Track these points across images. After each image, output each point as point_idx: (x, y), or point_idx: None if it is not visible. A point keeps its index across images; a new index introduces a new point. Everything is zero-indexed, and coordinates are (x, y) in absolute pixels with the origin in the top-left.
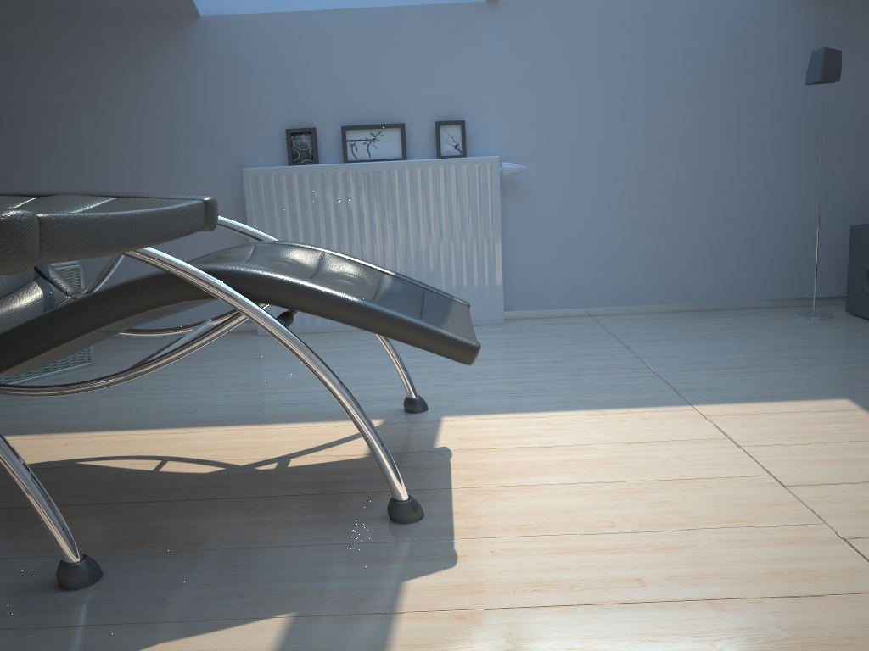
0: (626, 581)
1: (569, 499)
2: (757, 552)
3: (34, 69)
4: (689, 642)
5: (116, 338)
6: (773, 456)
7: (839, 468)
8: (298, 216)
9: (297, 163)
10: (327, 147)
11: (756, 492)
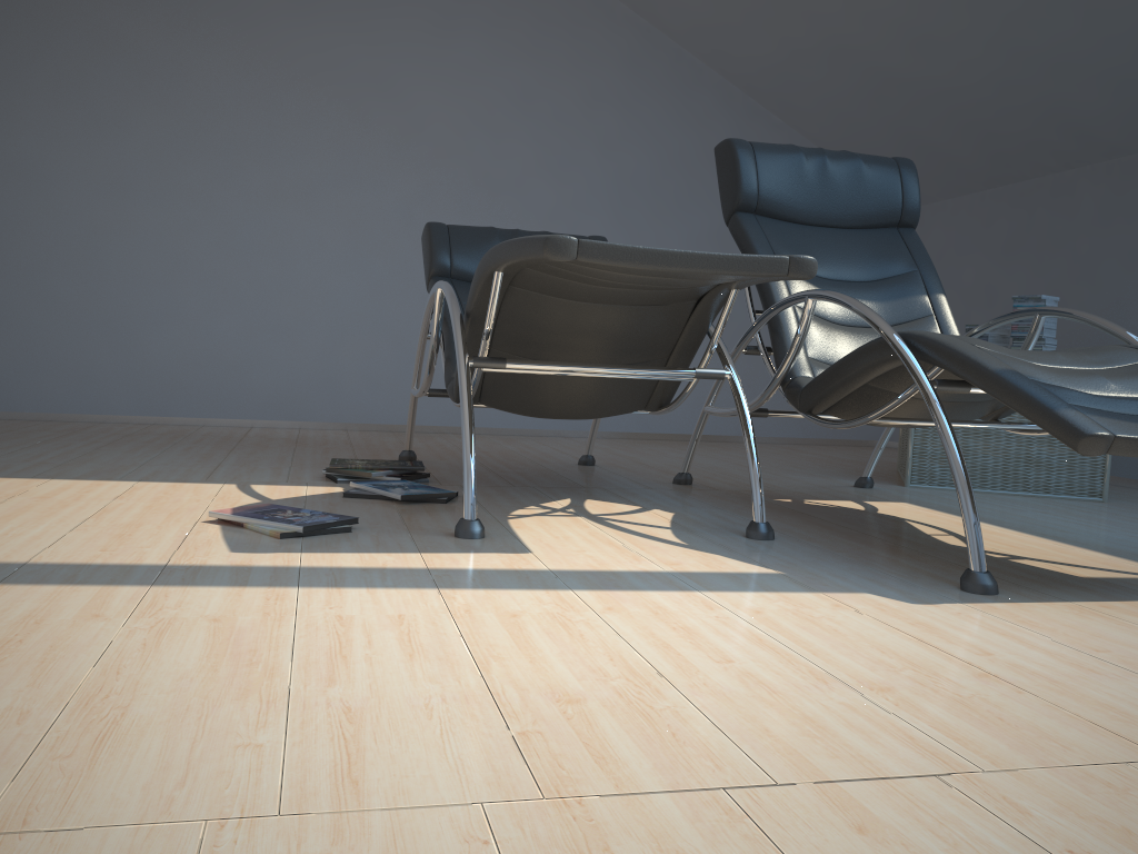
0: (977, 650)
1: (1135, 638)
2: None
3: None
4: (898, 662)
5: None
6: None
7: None
8: None
9: None
10: None
11: None
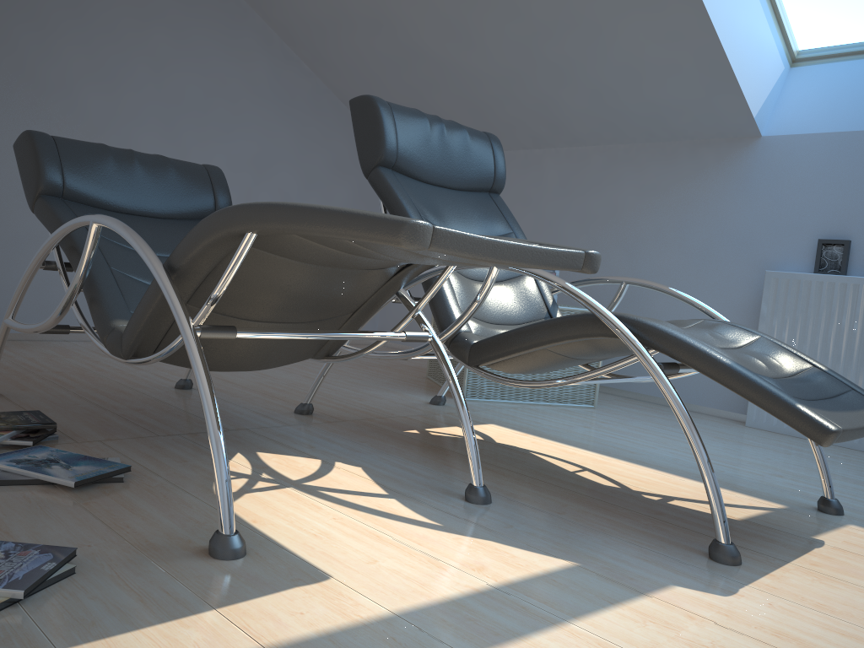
0: None
1: None
2: None
3: (621, 177)
4: None
5: (627, 398)
6: None
7: None
8: (810, 322)
9: (822, 272)
10: (860, 260)
11: None
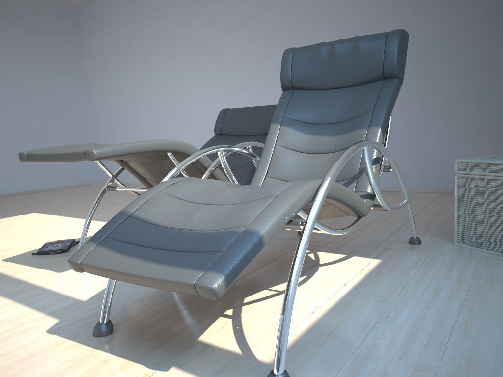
0: None
1: None
2: None
3: None
4: None
5: None
6: None
7: None
8: None
9: None
10: None
11: None
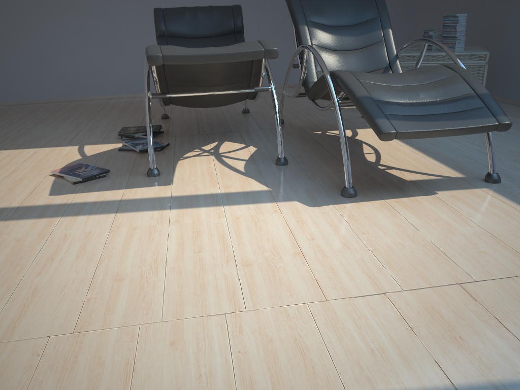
0: (310, 237)
1: (388, 224)
2: (353, 266)
3: None
4: (269, 247)
5: None
6: (519, 286)
7: (518, 311)
8: None
9: None
10: None
11: (438, 273)
